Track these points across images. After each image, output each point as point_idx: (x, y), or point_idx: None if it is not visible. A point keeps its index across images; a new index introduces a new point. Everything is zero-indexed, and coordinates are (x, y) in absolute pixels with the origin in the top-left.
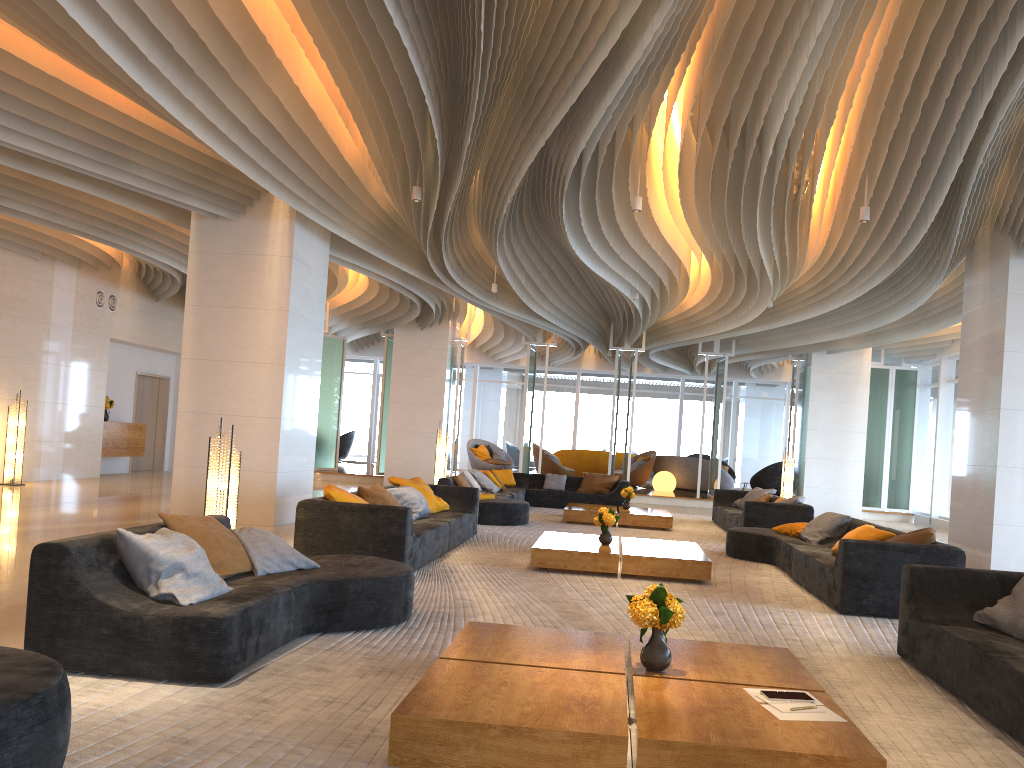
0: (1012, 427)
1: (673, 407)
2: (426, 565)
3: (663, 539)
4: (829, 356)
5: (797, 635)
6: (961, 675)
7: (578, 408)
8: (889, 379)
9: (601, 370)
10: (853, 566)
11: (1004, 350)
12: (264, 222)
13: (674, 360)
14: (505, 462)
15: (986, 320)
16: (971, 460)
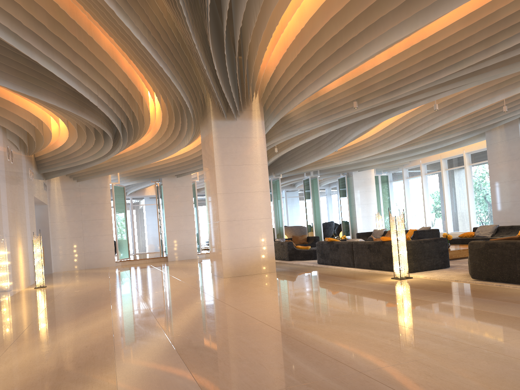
0: None
1: None
2: None
3: None
4: (359, 172)
5: None
6: None
7: None
8: (378, 180)
9: None
10: None
11: None
12: (249, 121)
13: None
14: None
15: (506, 147)
16: (505, 200)
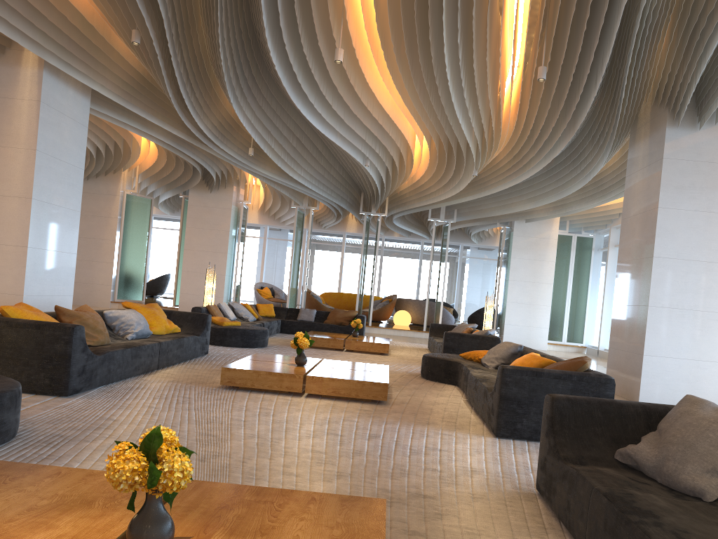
0: (662, 273)
1: (415, 263)
2: (119, 382)
3: (375, 362)
4: (527, 224)
5: (440, 463)
6: (594, 534)
7: (343, 262)
8: (572, 244)
9: (361, 233)
10: (509, 392)
11: (658, 206)
12: (15, 68)
13: (414, 226)
14: (284, 301)
15: (645, 182)
16: (628, 301)
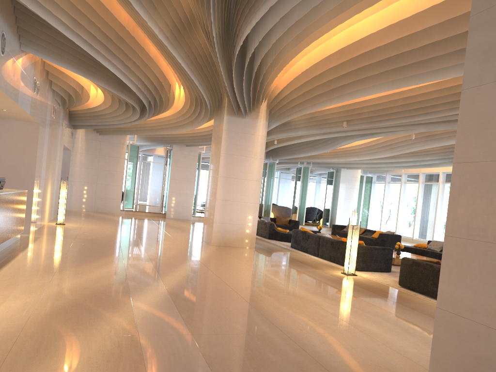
0: None
1: None
2: None
3: None
4: (347, 170)
5: None
6: None
7: None
8: (363, 179)
9: None
10: None
11: None
12: (255, 120)
13: None
14: None
15: None
16: None
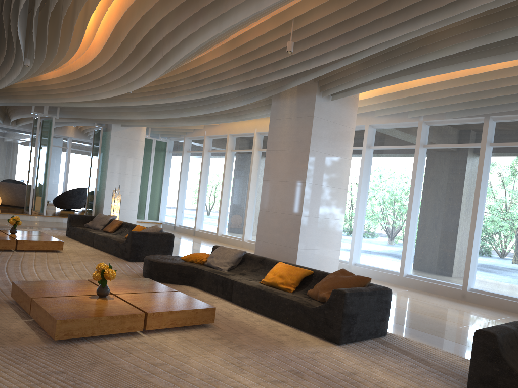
0: (309, 193)
1: None
2: None
3: (74, 264)
4: (122, 128)
5: None
6: None
7: None
8: (152, 146)
9: None
10: (348, 310)
11: (310, 149)
12: None
13: None
14: None
15: (293, 129)
16: (277, 209)
